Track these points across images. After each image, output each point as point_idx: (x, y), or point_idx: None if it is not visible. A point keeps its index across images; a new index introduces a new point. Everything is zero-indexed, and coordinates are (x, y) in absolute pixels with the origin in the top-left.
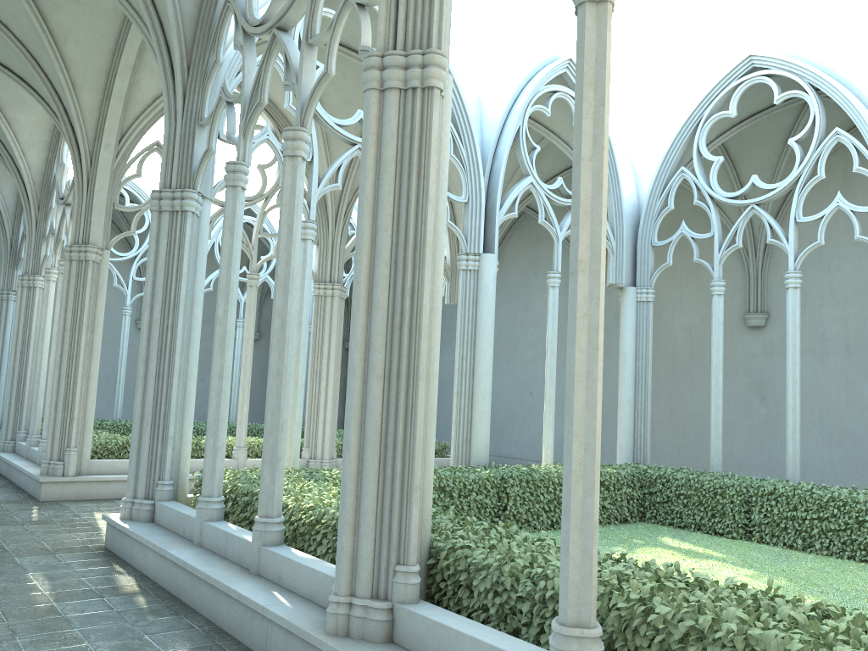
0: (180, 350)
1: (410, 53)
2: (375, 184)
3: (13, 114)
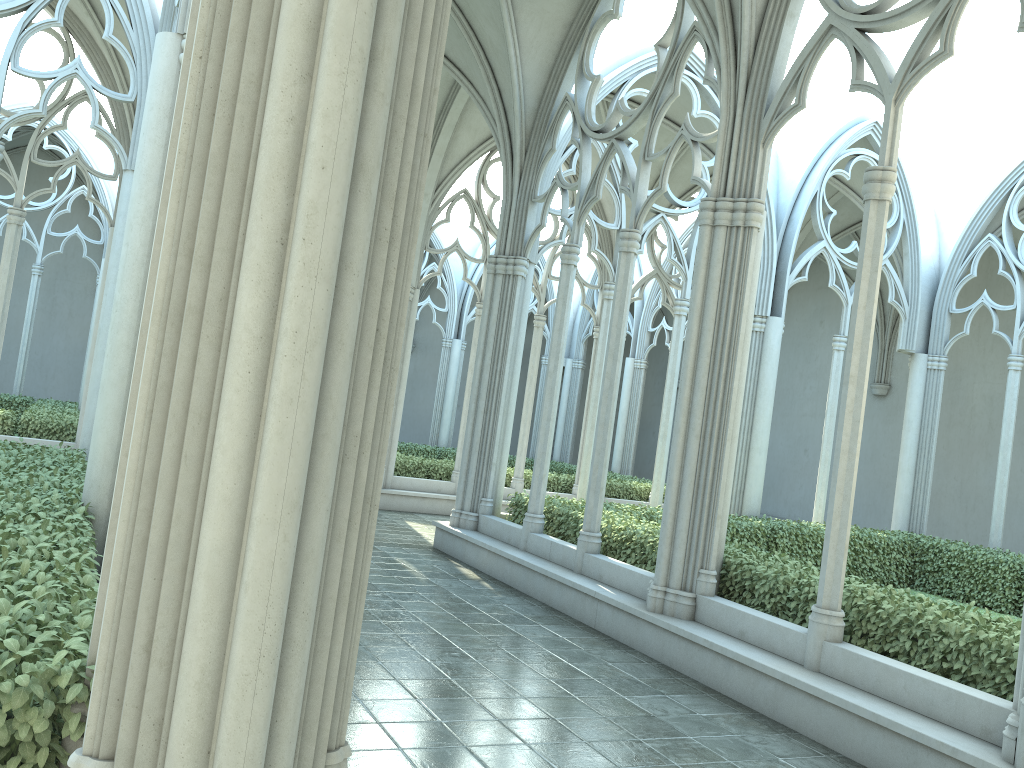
0: (505, 392)
1: (737, 200)
2: (703, 295)
3: None
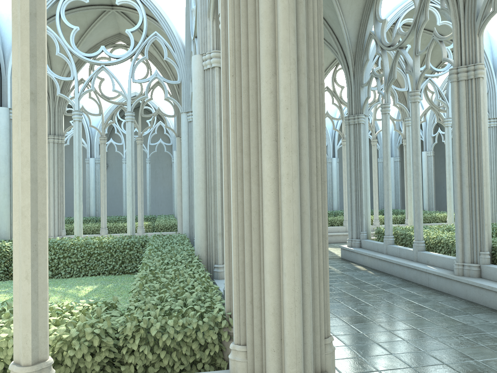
0: (363, 180)
1: (468, 66)
2: (458, 116)
3: None
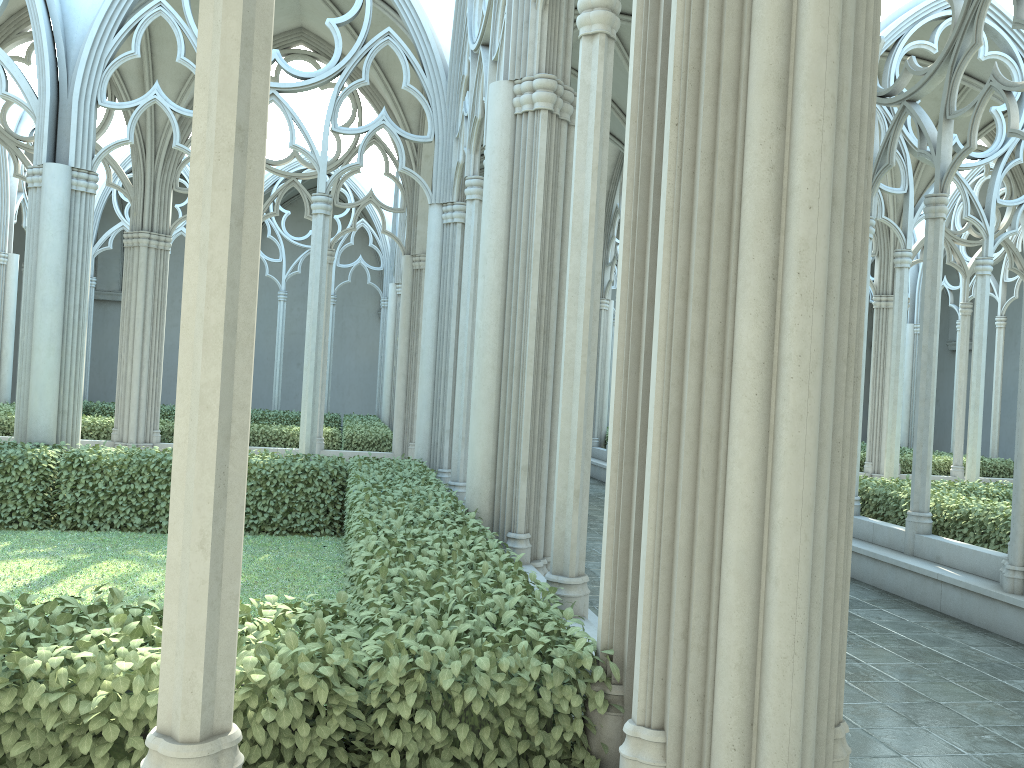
0: None
1: None
2: None
3: None
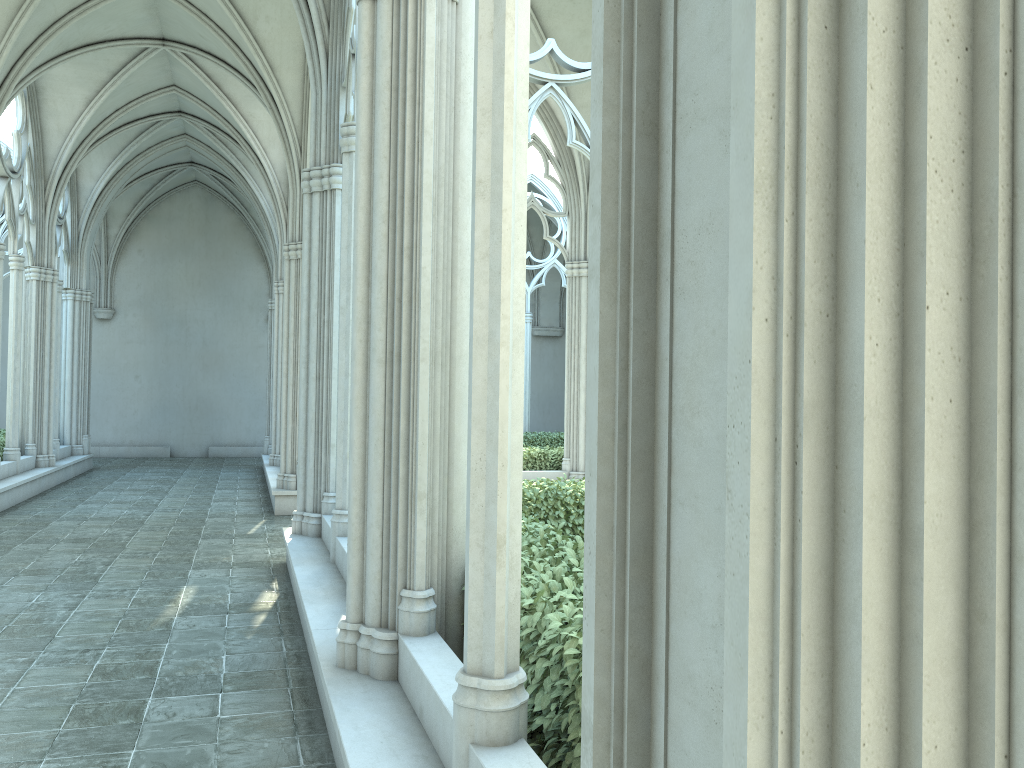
0: (337, 348)
1: None
2: (372, 121)
3: (249, 111)
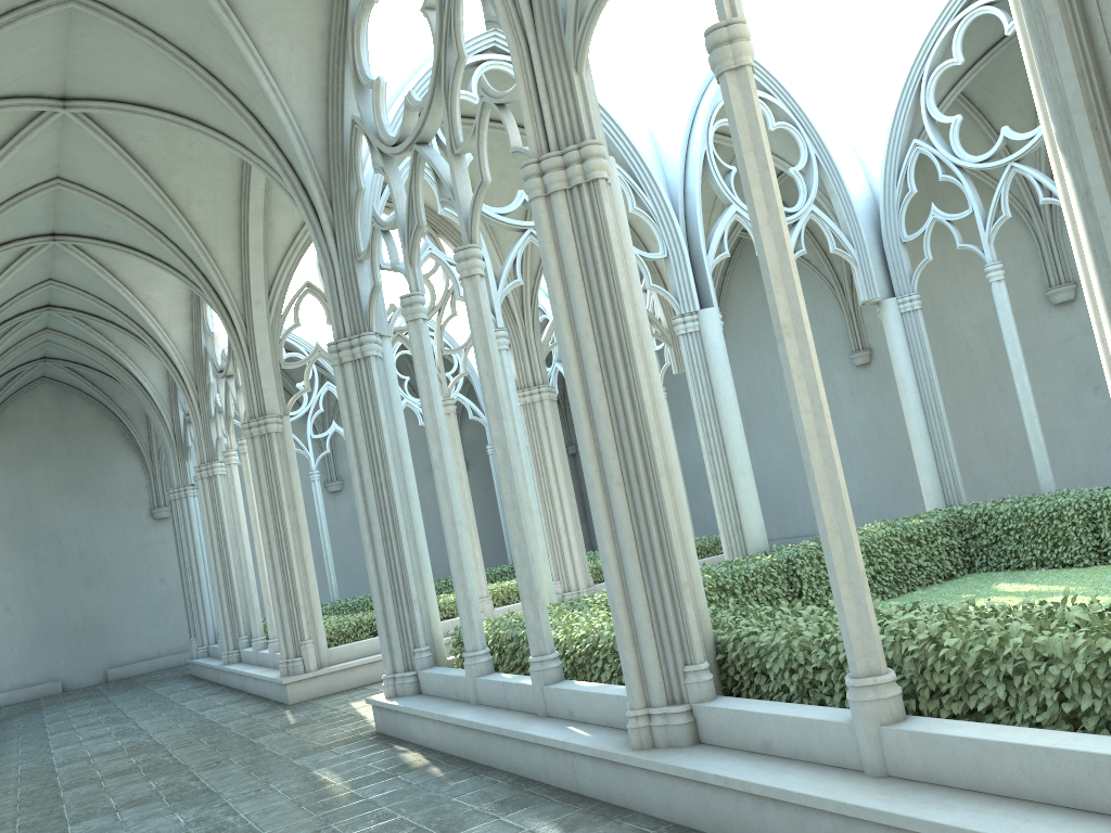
0: (400, 505)
1: (566, 151)
2: (565, 291)
3: (147, 294)
